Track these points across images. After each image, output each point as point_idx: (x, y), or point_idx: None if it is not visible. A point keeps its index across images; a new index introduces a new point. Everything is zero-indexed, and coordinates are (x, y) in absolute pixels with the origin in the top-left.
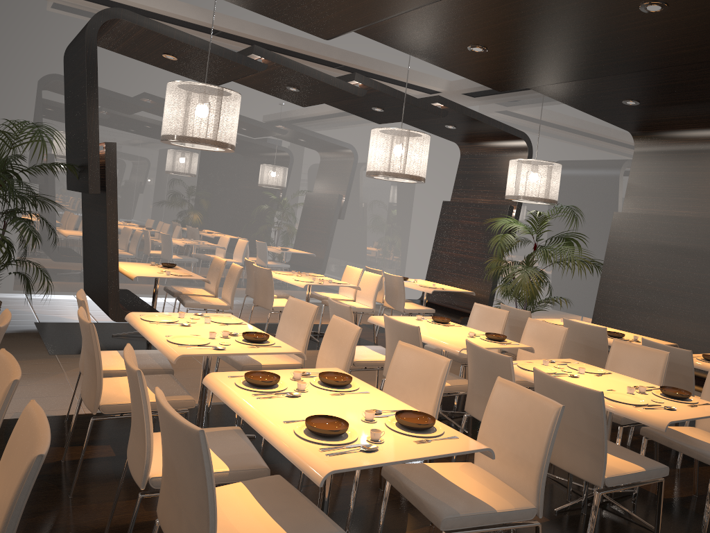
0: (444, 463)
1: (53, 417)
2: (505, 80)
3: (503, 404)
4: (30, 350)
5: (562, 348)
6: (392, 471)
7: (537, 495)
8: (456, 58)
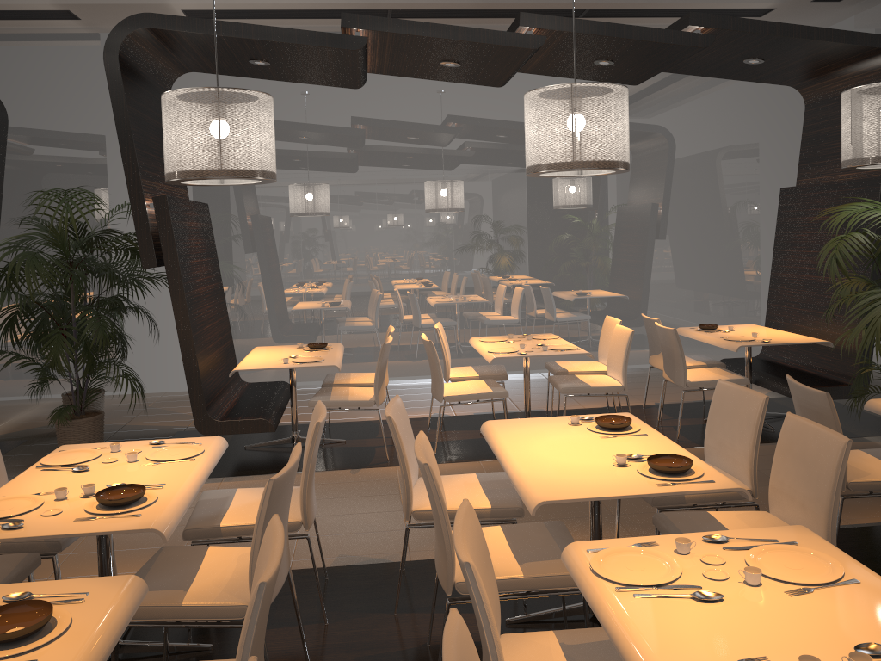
0: None
1: None
2: None
3: None
4: None
5: (838, 485)
6: None
7: None
8: None
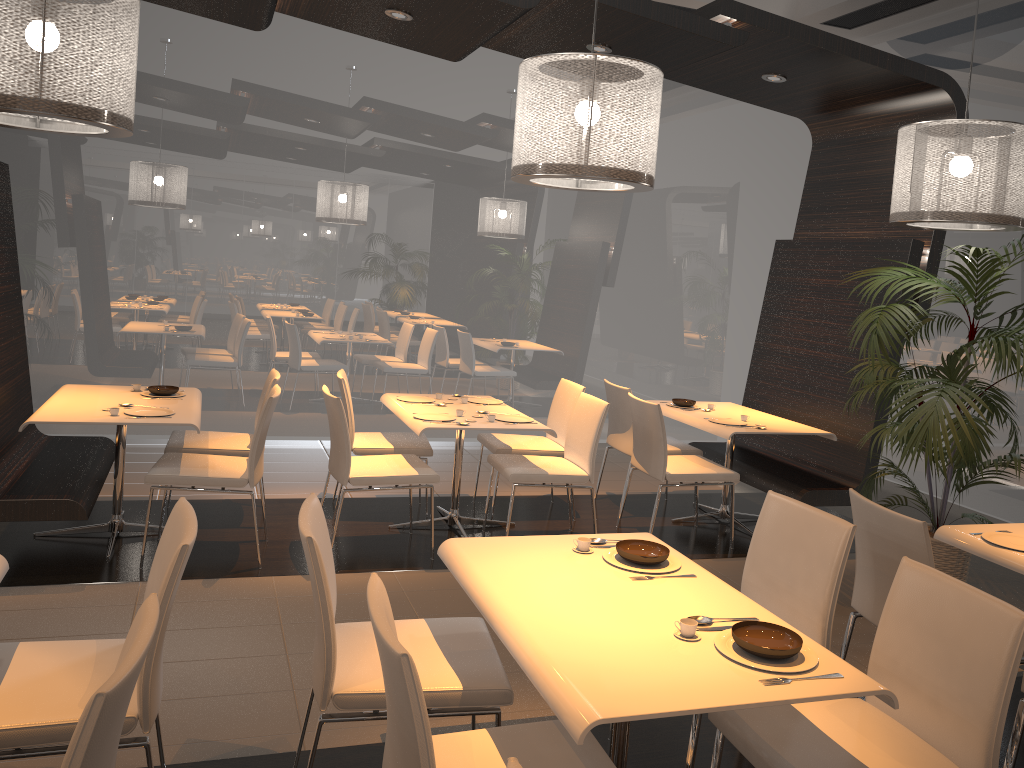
0: None
1: None
2: None
3: None
4: None
5: (1009, 683)
6: None
7: None
8: None
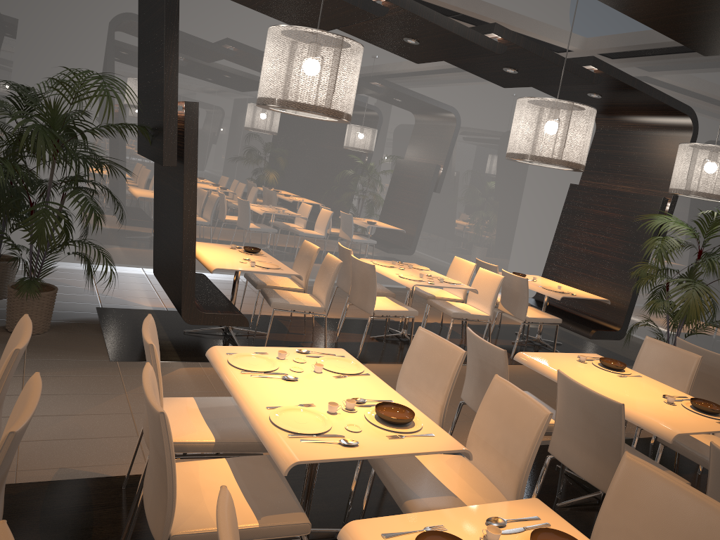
0: None
1: (107, 479)
2: None
3: None
4: (87, 353)
5: None
6: None
7: None
8: (668, 7)
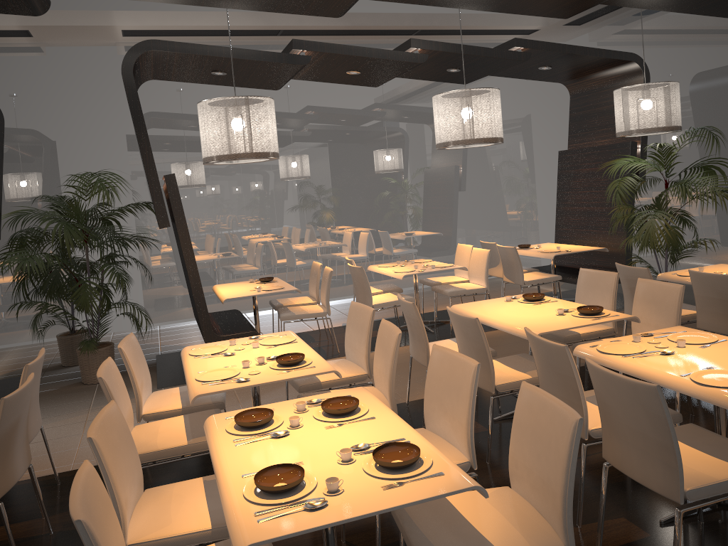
0: (468, 493)
1: None
2: (562, 4)
3: (528, 416)
4: None
5: (679, 310)
6: (398, 511)
7: (565, 532)
8: None
